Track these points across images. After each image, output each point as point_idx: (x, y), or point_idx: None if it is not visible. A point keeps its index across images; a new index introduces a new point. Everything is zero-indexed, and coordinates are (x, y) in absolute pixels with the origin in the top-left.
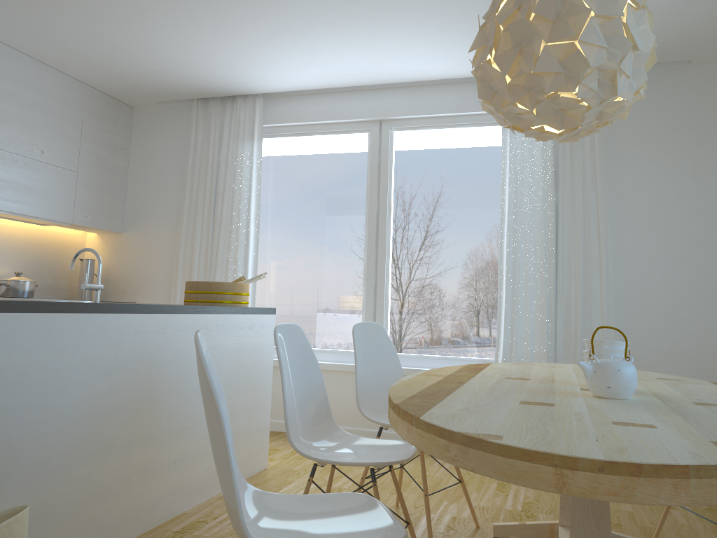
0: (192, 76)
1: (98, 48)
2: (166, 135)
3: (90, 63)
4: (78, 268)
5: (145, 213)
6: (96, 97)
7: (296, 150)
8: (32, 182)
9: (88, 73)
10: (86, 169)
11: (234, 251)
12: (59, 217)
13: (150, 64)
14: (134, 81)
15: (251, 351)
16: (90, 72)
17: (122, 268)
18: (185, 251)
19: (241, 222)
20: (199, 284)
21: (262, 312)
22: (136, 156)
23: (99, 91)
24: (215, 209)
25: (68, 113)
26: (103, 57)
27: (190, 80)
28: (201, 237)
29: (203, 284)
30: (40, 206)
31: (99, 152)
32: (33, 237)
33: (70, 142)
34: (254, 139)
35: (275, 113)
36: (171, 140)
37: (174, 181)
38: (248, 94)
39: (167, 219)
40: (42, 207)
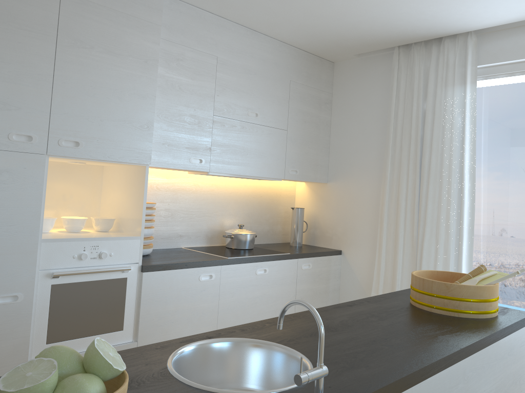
0: (397, 21)
1: (302, 6)
2: (366, 87)
3: (295, 23)
4: (289, 214)
5: (348, 164)
6: (301, 57)
7: (520, 91)
8: (248, 144)
9: (294, 35)
10: (294, 127)
11: (445, 209)
12: (272, 174)
13: (353, 14)
14: (336, 36)
15: (510, 384)
16: (296, 33)
17: (327, 216)
18: (389, 205)
19: (453, 177)
20: (433, 285)
21: (520, 325)
22: (337, 109)
23: (303, 51)
24: (421, 162)
25: (278, 75)
26: (308, 14)
27: (394, 27)
28: (406, 191)
29: (439, 285)
30: (256, 165)
31: (305, 109)
32: (252, 190)
33: (280, 103)
34: (466, 83)
35: (492, 51)
36: (372, 91)
37: (376, 133)
38: (458, 33)
39: (369, 171)
40: (257, 166)
